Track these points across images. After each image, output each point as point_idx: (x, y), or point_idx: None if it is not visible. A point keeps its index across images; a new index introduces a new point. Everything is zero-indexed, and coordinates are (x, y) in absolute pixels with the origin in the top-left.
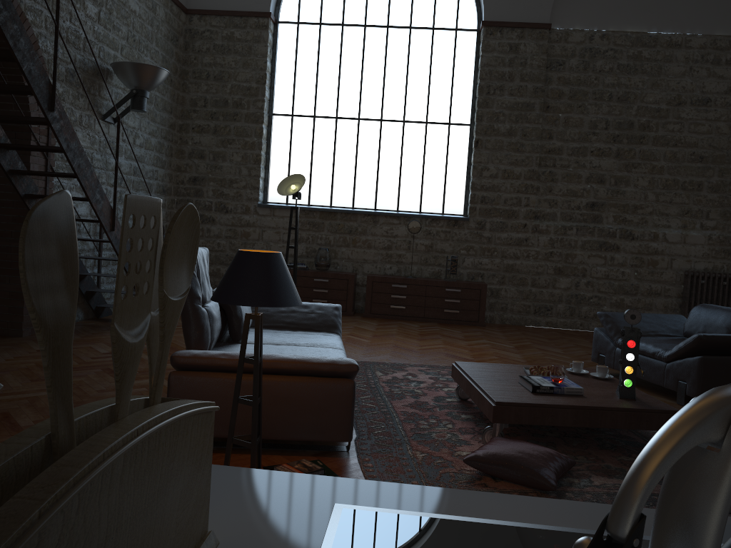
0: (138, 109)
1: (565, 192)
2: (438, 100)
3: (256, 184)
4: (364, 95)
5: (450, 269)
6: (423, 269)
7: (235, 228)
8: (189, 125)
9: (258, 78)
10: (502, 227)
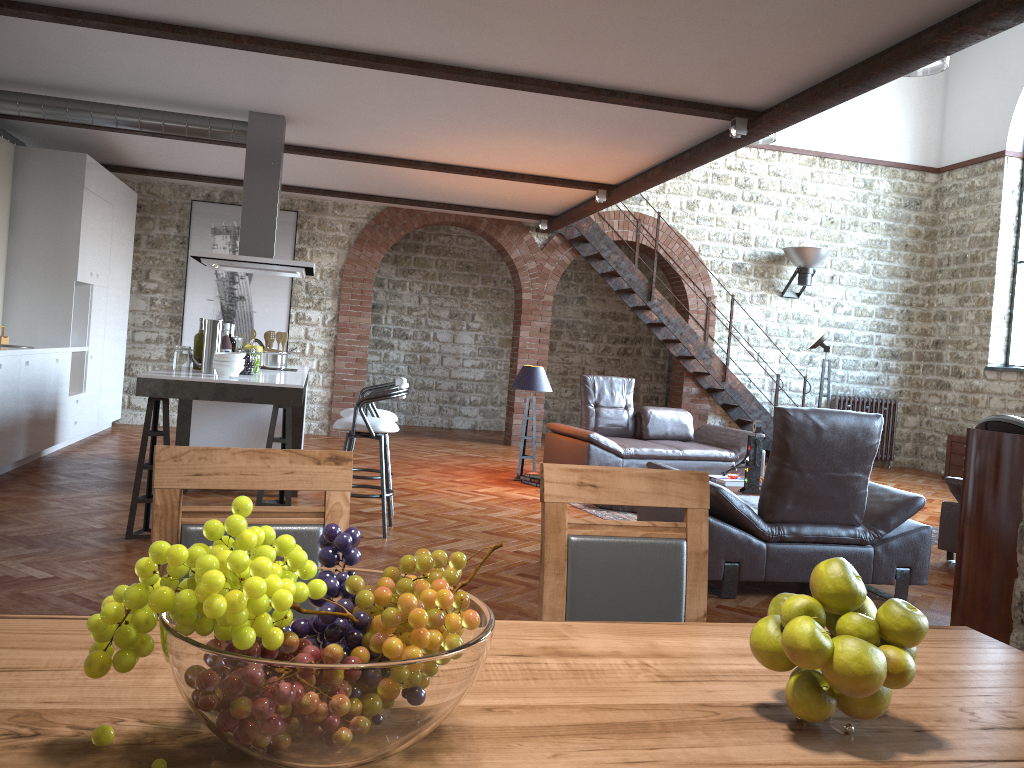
0: (800, 284)
1: None
2: None
3: (985, 344)
4: None
5: None
6: None
7: (967, 395)
8: (935, 287)
9: (991, 225)
10: None
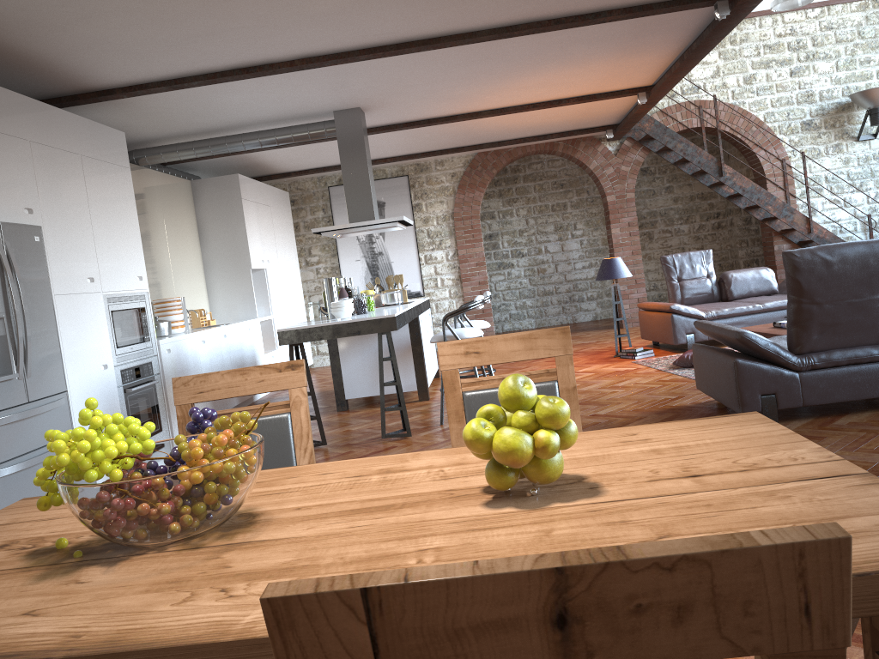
0: (873, 125)
1: None
2: None
3: None
4: None
5: None
6: None
7: None
8: None
9: None
10: None
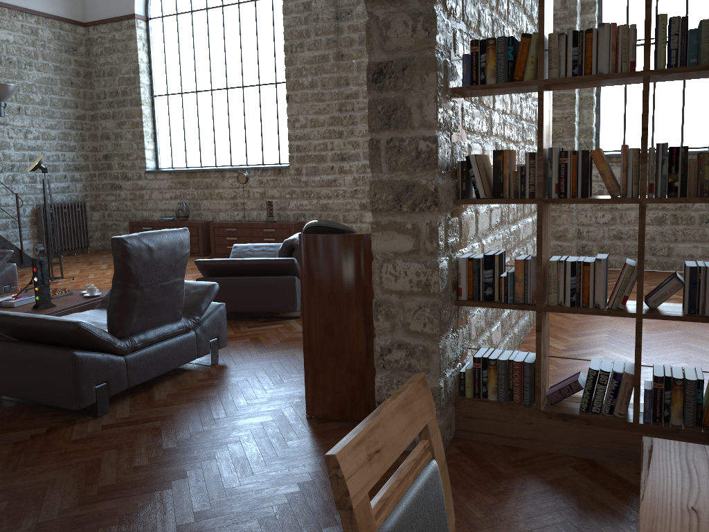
0: None
1: (364, 133)
2: (266, 63)
3: (143, 155)
4: (213, 69)
5: (268, 212)
6: (261, 213)
7: (135, 192)
8: (98, 115)
9: (133, 69)
10: (315, 171)
